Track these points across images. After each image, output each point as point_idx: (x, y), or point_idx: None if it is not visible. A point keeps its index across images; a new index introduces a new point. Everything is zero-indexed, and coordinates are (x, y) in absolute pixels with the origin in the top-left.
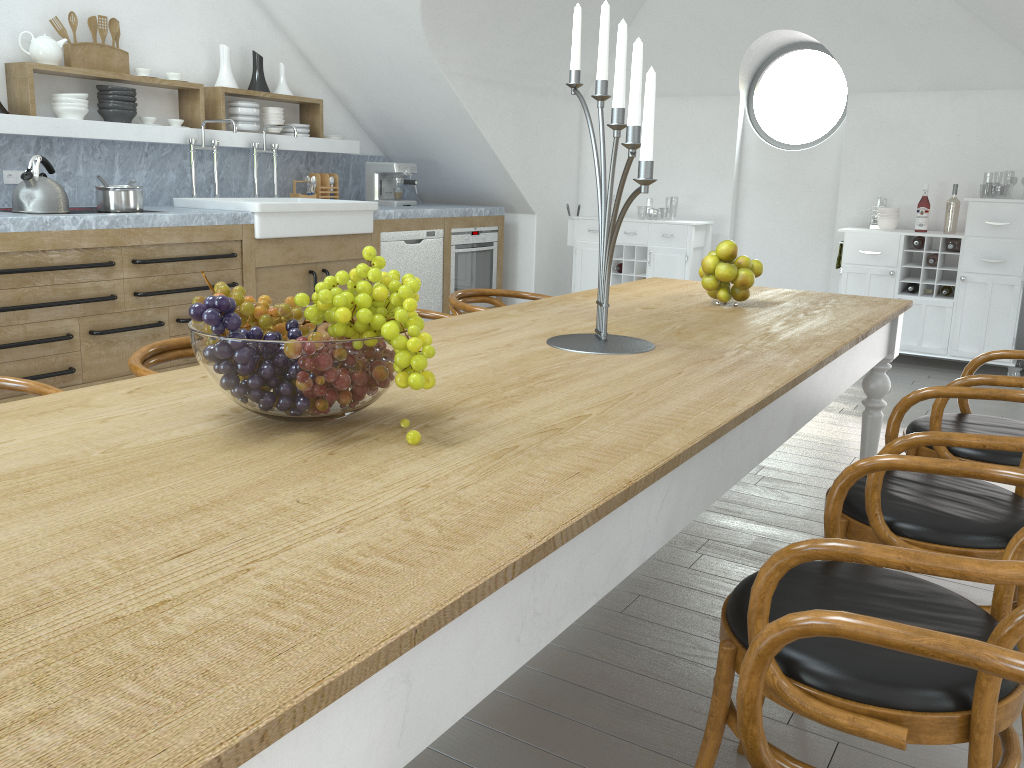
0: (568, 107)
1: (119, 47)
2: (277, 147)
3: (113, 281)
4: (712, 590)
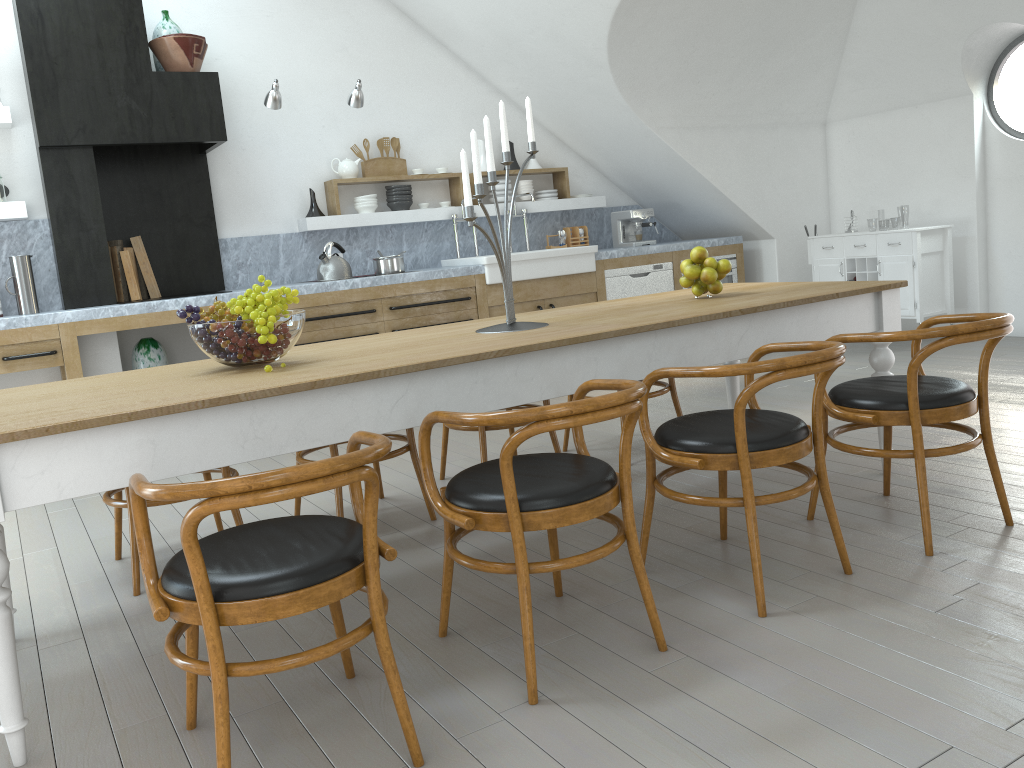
0: (806, 134)
1: (402, 156)
2: (525, 211)
3: (376, 323)
4: (665, 519)
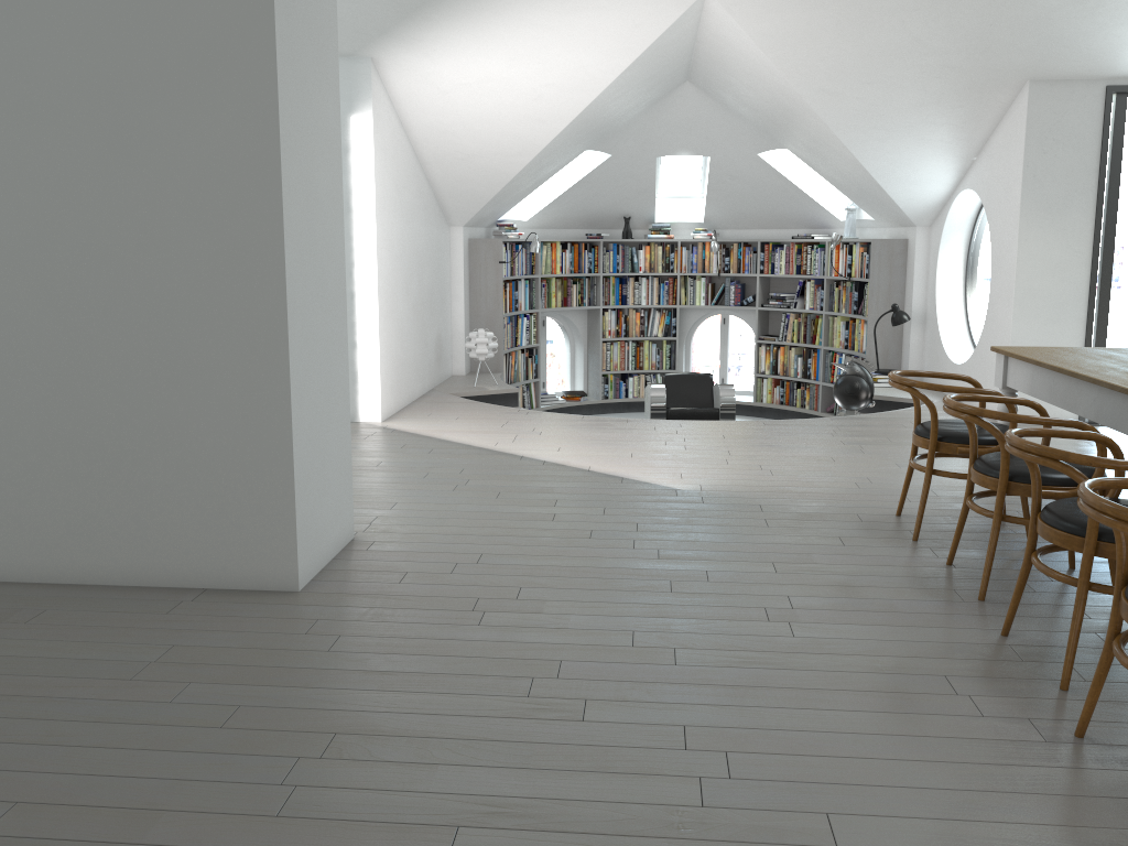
0: None
1: None
2: None
3: None
4: None
